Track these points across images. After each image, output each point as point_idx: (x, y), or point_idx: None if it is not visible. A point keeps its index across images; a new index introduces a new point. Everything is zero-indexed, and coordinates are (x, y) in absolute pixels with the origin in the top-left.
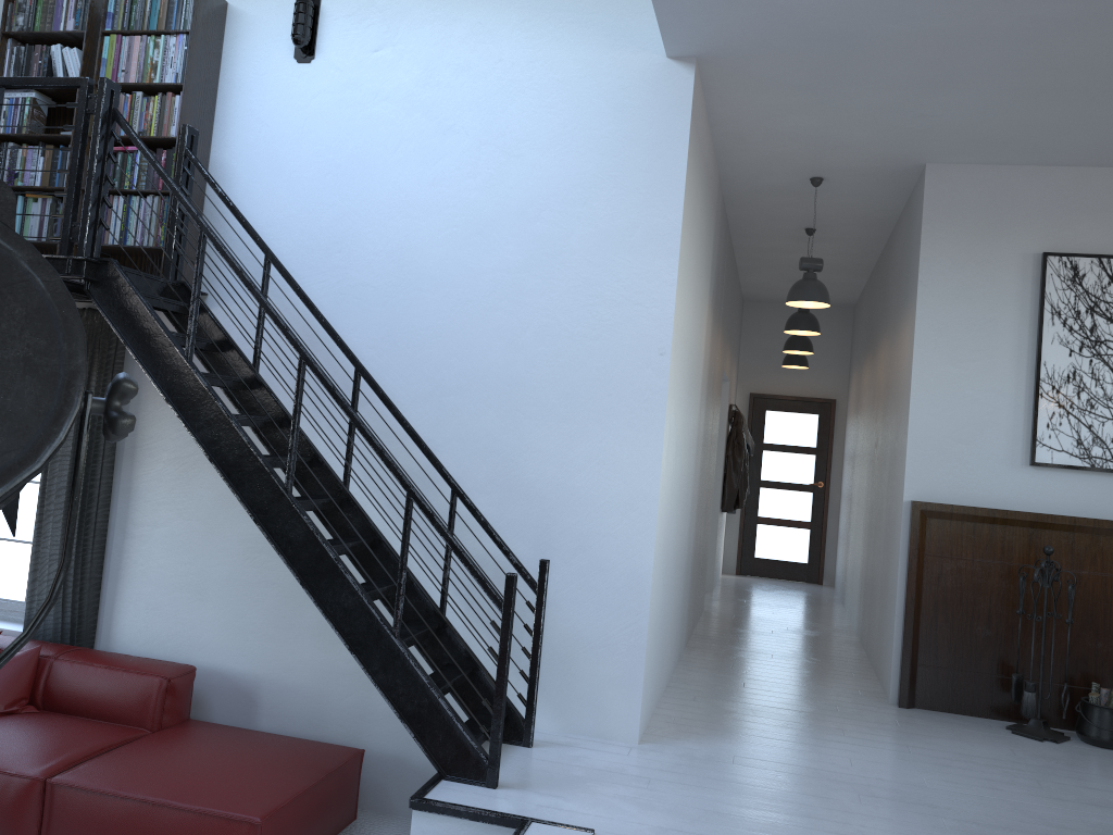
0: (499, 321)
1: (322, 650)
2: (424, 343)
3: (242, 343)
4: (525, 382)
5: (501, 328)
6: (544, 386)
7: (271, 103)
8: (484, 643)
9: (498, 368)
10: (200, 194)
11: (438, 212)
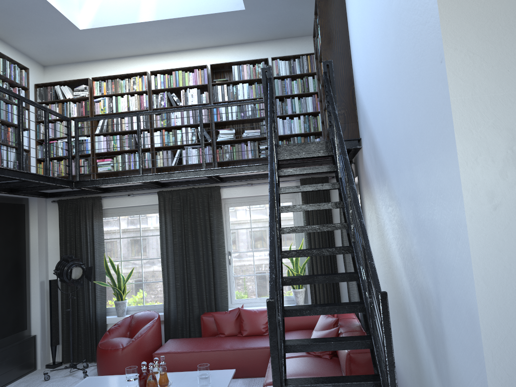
0: (397, 93)
1: (402, 352)
2: (387, 128)
3: (367, 159)
4: (409, 135)
5: (398, 98)
6: (413, 134)
7: (352, 24)
8: (433, 366)
9: (402, 130)
10: (349, 88)
11: (377, 35)
